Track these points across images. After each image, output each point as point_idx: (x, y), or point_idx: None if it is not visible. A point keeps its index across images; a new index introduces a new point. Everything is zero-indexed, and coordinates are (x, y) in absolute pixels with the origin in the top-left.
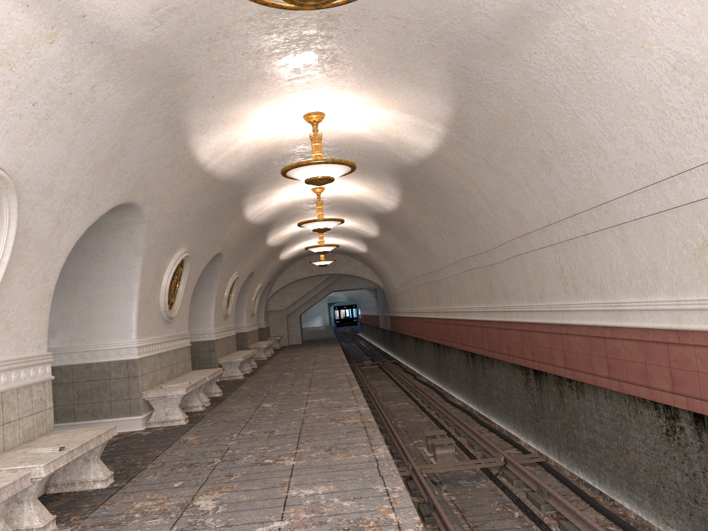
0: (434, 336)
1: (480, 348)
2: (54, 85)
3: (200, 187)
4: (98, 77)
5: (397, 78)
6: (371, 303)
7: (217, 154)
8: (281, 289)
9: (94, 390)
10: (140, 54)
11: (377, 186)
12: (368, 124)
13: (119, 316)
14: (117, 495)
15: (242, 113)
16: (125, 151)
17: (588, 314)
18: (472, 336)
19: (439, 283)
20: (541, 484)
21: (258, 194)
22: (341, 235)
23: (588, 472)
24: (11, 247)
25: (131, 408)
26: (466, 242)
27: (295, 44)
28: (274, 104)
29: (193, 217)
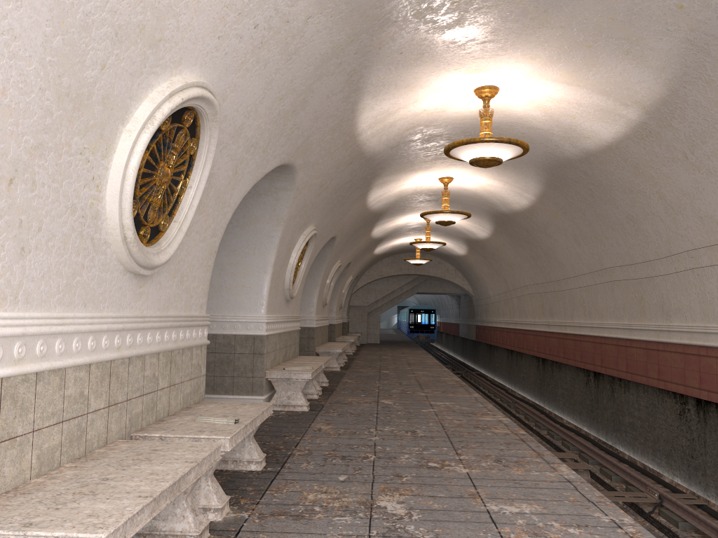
0: (540, 350)
1: (612, 369)
2: (278, 7)
3: (346, 159)
4: (316, 6)
5: (610, 48)
6: (451, 310)
7: (374, 124)
8: (366, 285)
9: (217, 363)
10: None
11: (514, 181)
12: (541, 106)
13: (251, 288)
14: (279, 481)
15: (417, 78)
16: (306, 103)
17: None
18: (601, 354)
19: (558, 294)
20: None
21: (387, 177)
22: (442, 234)
23: None
24: (202, 190)
25: (253, 386)
26: (614, 250)
27: None
28: (453, 71)
29: (329, 192)
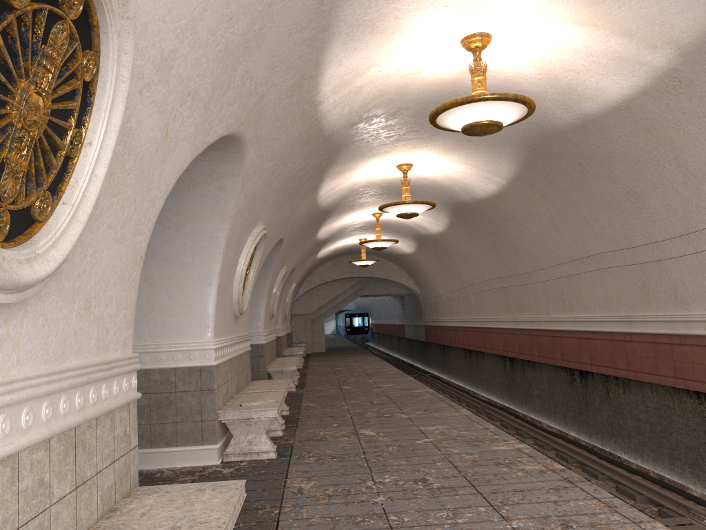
0: (508, 349)
1: (606, 367)
2: None
3: (302, 137)
4: None
5: None
6: (393, 311)
7: (339, 88)
8: (308, 291)
9: (153, 406)
10: None
11: (484, 163)
12: (539, 60)
13: (192, 306)
14: None
15: (398, 19)
16: (262, 37)
17: None
18: (590, 351)
19: (527, 288)
20: None
21: (342, 165)
22: (390, 232)
23: None
24: (111, 149)
25: (203, 433)
26: (606, 233)
27: None
28: (443, 9)
29: (280, 182)
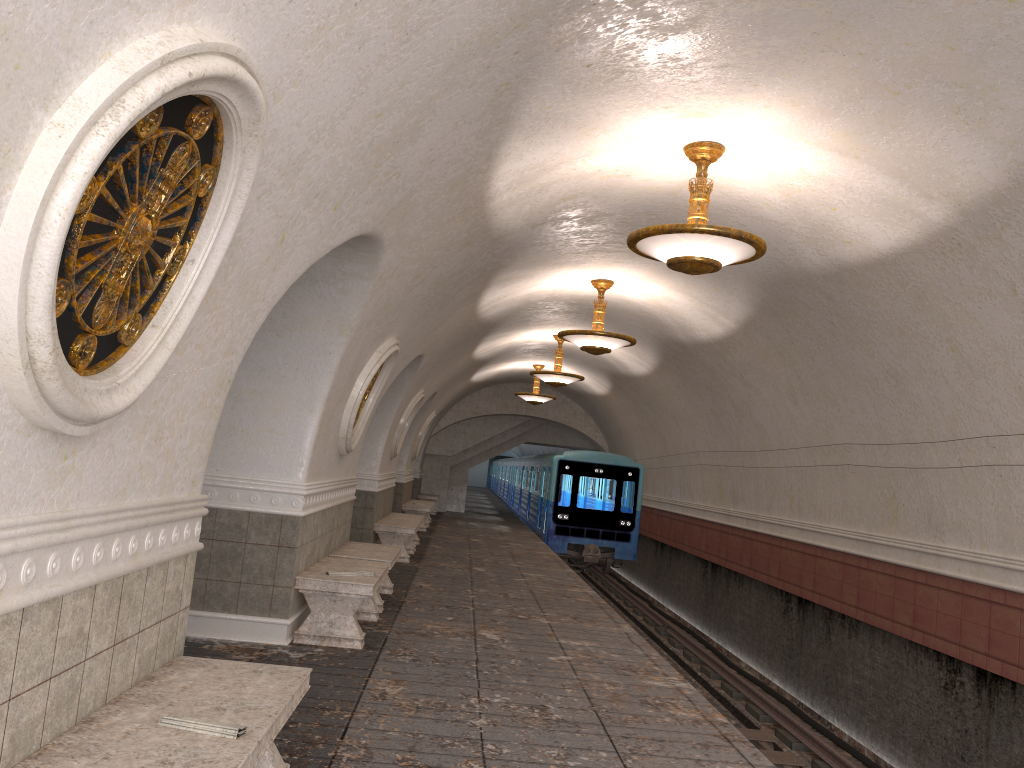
0: (711, 551)
1: (831, 598)
2: None
3: (462, 236)
4: None
5: (930, 100)
6: None
7: (517, 184)
8: (452, 425)
9: (214, 557)
10: None
11: (708, 296)
12: (785, 184)
13: (284, 435)
14: None
15: (602, 115)
16: (418, 131)
17: None
18: (815, 573)
19: (749, 472)
20: None
21: (516, 271)
22: (577, 362)
23: None
24: (215, 269)
25: (272, 602)
26: (855, 418)
27: None
28: (661, 110)
29: (426, 287)
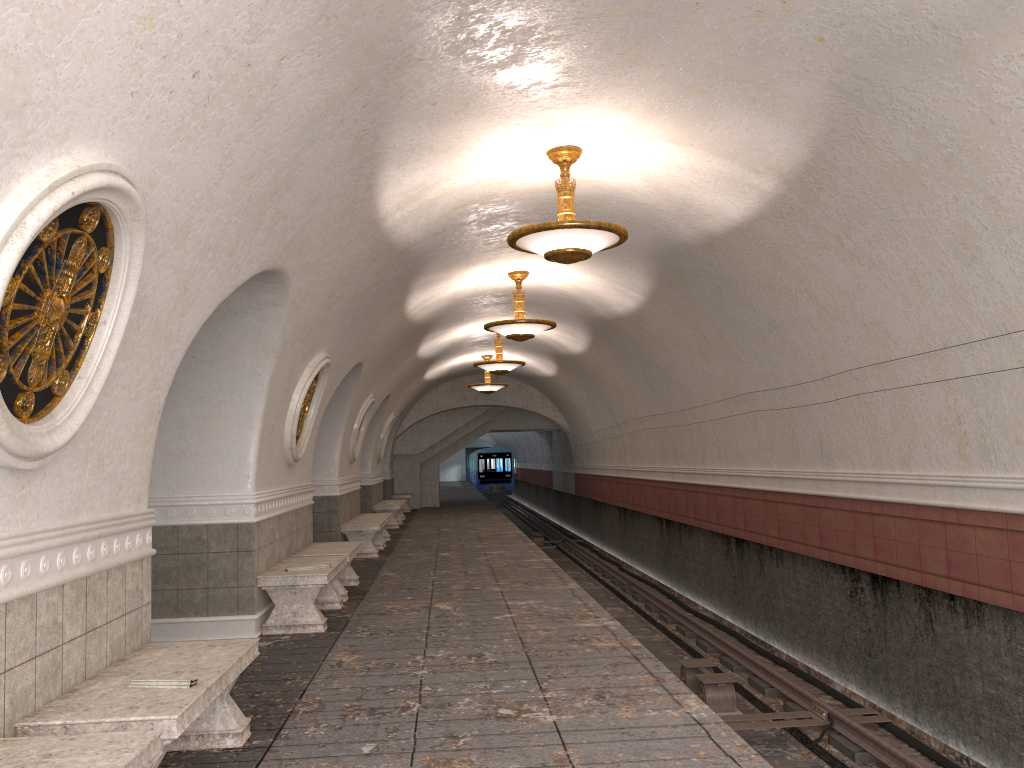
0: (663, 508)
1: (759, 534)
2: (230, 44)
3: (367, 254)
4: (293, 41)
5: (730, 95)
6: (540, 452)
7: (405, 203)
8: (416, 423)
9: (181, 569)
10: (362, 9)
11: (614, 274)
12: (643, 173)
13: (229, 452)
14: (269, 764)
15: (462, 138)
16: (293, 180)
17: (1010, 496)
18: (744, 514)
19: (683, 430)
20: (917, 765)
21: (433, 275)
22: (521, 348)
23: (981, 748)
24: (124, 326)
25: (239, 601)
26: (754, 368)
27: (589, 23)
28: (514, 126)
29: (345, 303)
